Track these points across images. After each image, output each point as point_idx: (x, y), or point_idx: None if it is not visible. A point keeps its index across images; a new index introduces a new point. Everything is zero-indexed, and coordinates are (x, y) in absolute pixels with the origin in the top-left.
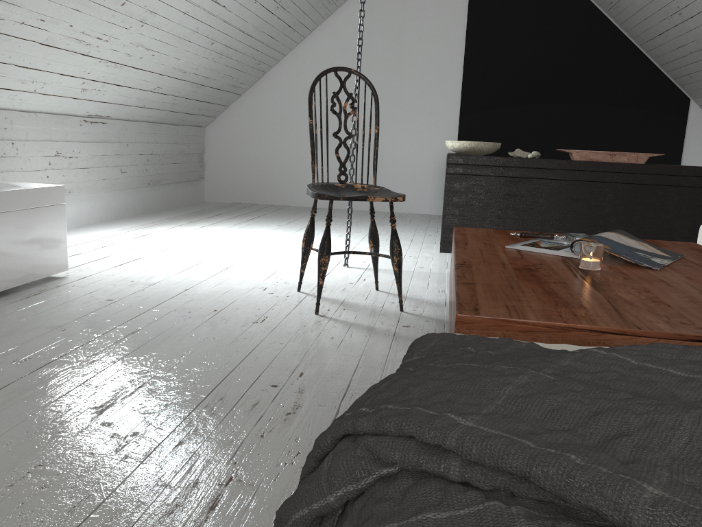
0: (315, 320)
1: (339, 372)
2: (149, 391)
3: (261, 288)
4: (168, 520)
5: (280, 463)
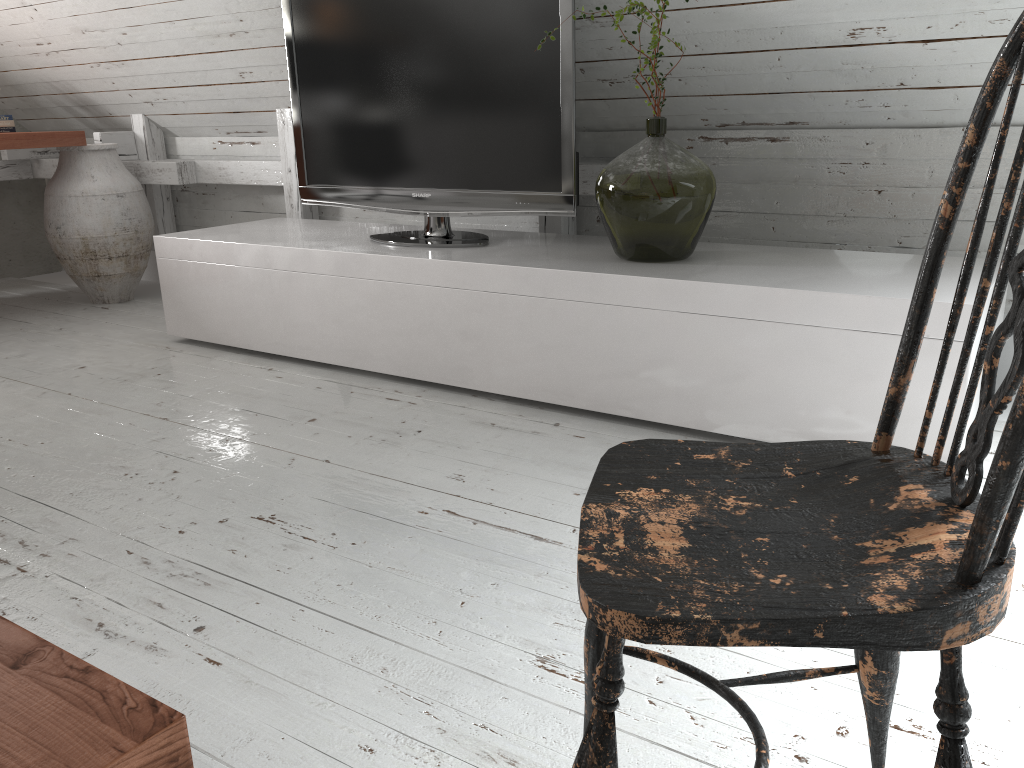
0: (522, 757)
1: (174, 704)
2: (284, 542)
3: (908, 722)
4: (13, 541)
5: (5, 599)
